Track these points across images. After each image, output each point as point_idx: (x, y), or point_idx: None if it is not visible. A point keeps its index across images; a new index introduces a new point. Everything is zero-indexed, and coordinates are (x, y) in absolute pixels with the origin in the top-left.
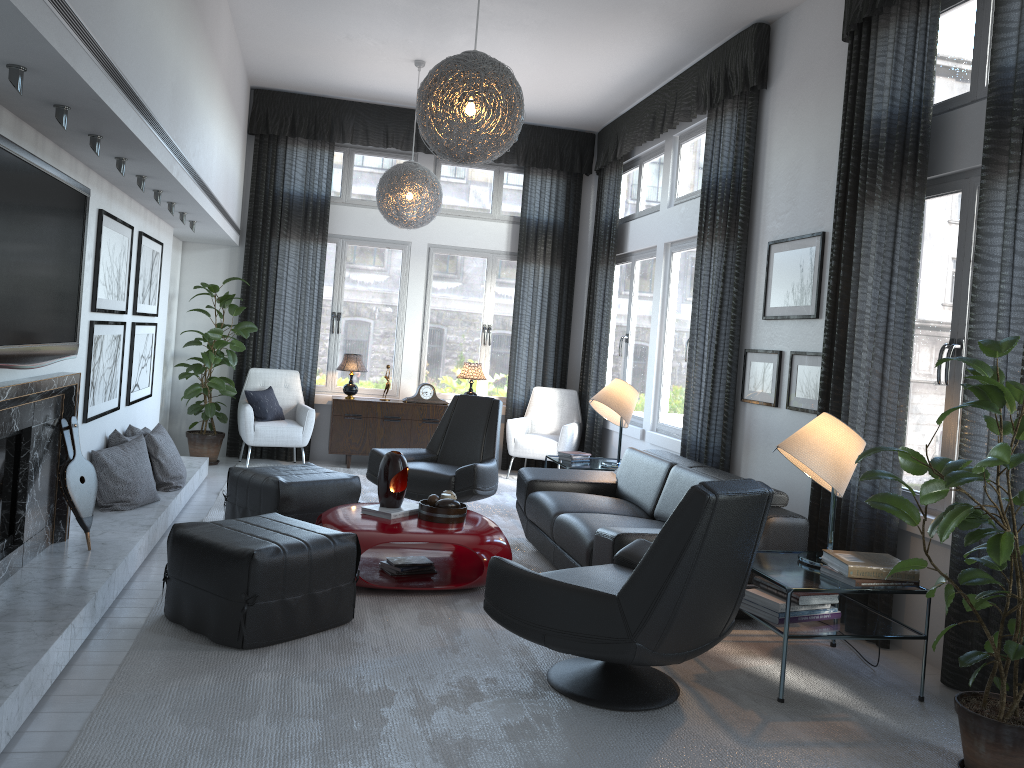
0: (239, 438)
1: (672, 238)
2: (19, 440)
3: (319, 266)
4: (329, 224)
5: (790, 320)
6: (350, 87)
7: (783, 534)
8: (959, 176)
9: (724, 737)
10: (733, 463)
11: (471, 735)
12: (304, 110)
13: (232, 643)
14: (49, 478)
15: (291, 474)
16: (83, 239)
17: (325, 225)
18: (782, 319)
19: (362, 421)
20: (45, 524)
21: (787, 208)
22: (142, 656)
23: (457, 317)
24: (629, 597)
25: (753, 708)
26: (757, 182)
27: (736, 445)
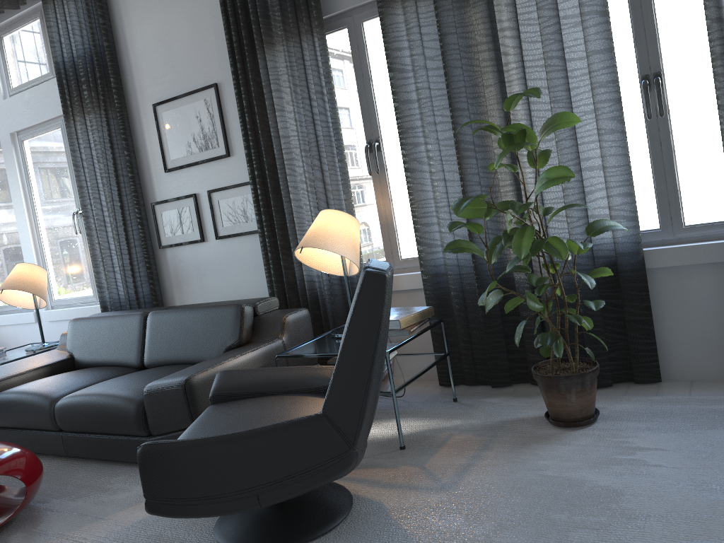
0: None
1: (20, 126)
2: None
3: None
4: None
5: (198, 165)
6: None
7: (299, 327)
8: (341, 16)
9: (426, 495)
10: (165, 304)
11: None
12: None
13: None
14: None
15: None
16: None
17: None
18: (189, 167)
19: None
20: None
21: (166, 71)
22: None
23: None
24: (338, 407)
25: (400, 463)
26: (121, 55)
27: (164, 288)
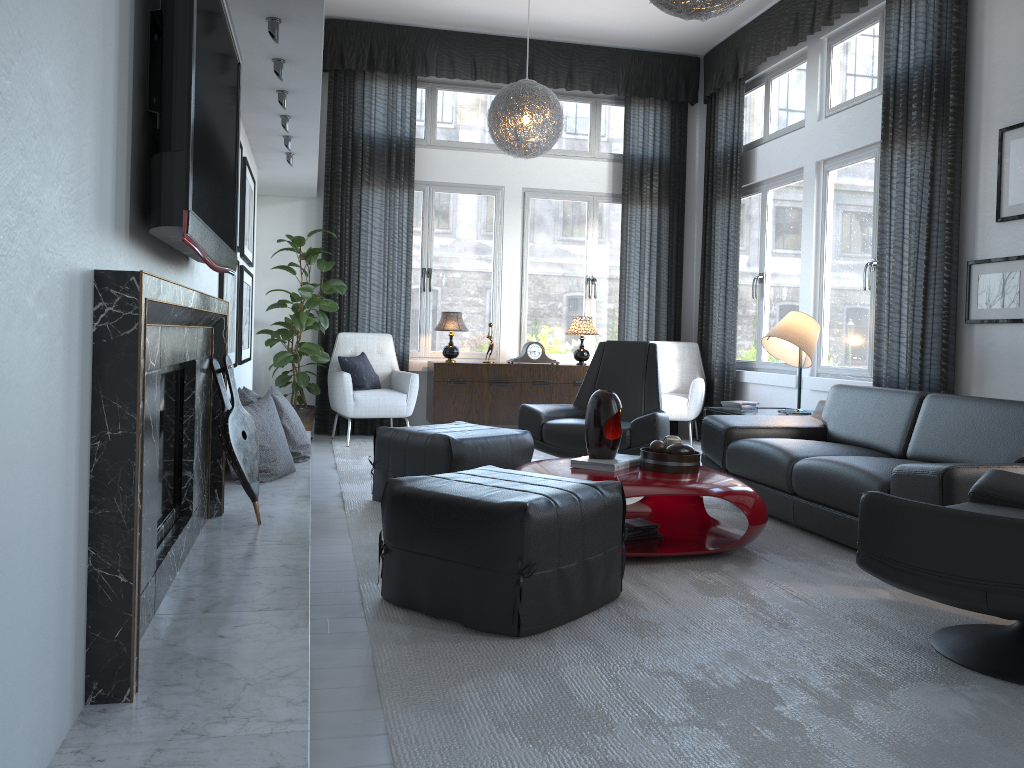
0: (328, 413)
1: (828, 154)
2: (180, 379)
3: (406, 216)
4: (414, 170)
5: None
6: (436, 9)
7: None
8: None
9: None
10: None
11: (938, 740)
12: (382, 41)
13: (503, 629)
14: (205, 434)
15: (455, 431)
16: (238, 120)
17: (411, 170)
18: None
19: (467, 386)
20: (203, 493)
21: None
22: (395, 652)
23: (557, 269)
24: None
25: None
26: (971, 64)
27: (960, 376)
